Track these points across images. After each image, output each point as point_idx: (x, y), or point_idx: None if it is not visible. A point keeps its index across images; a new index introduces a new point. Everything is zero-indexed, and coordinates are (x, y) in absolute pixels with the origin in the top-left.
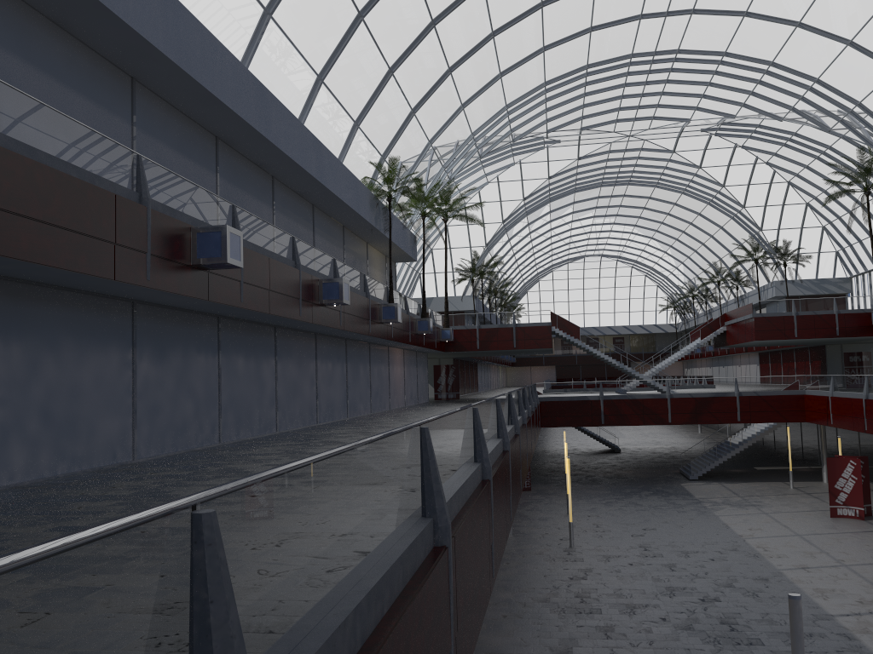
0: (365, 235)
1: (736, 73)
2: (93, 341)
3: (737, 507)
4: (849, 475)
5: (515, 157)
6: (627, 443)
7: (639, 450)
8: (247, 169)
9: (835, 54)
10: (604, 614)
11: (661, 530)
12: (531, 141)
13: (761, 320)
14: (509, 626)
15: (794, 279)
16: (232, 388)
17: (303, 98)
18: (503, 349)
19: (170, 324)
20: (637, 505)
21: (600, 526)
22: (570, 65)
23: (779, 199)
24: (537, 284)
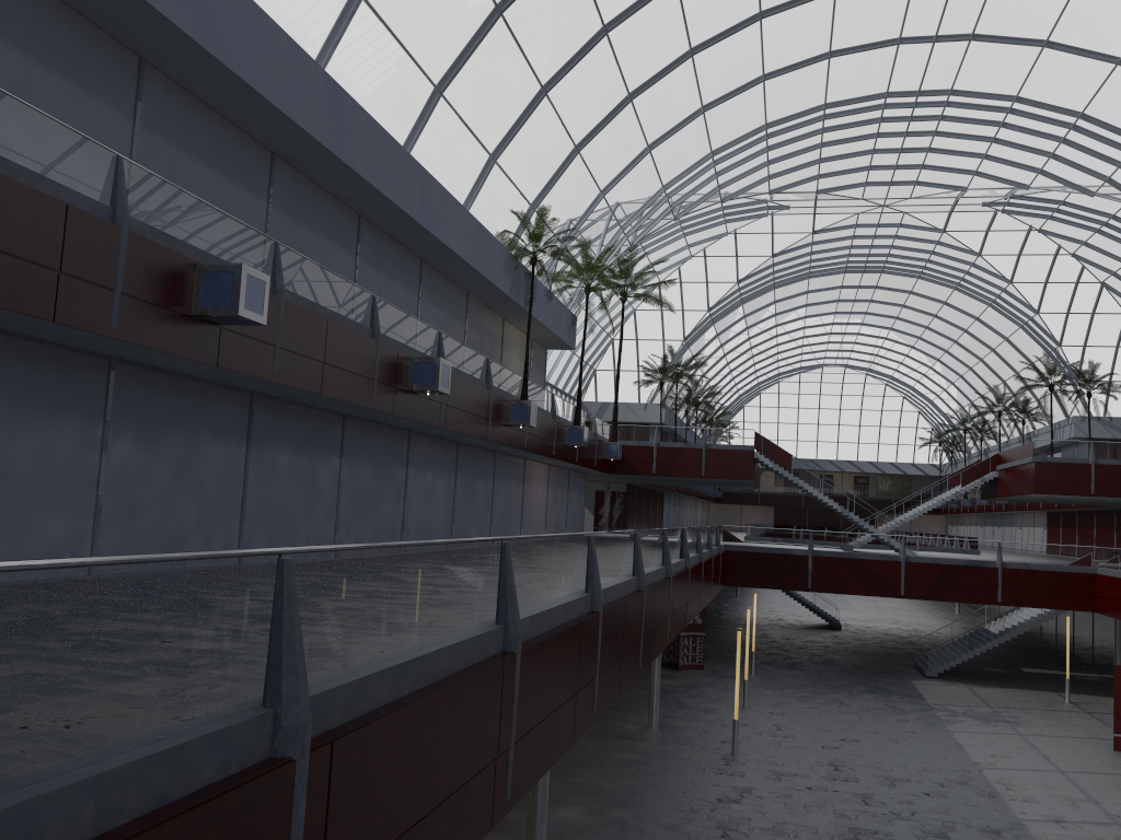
0: (499, 308)
1: (1031, 127)
2: (38, 407)
3: (982, 721)
4: None
5: (728, 224)
6: (854, 618)
7: (868, 628)
8: (319, 201)
9: None
10: None
11: (865, 744)
12: (750, 205)
13: (1045, 466)
14: None
15: (1103, 416)
16: (265, 492)
17: (412, 114)
18: (687, 477)
19: (170, 395)
20: (842, 704)
21: (783, 729)
22: (801, 102)
23: (1088, 305)
24: (757, 398)
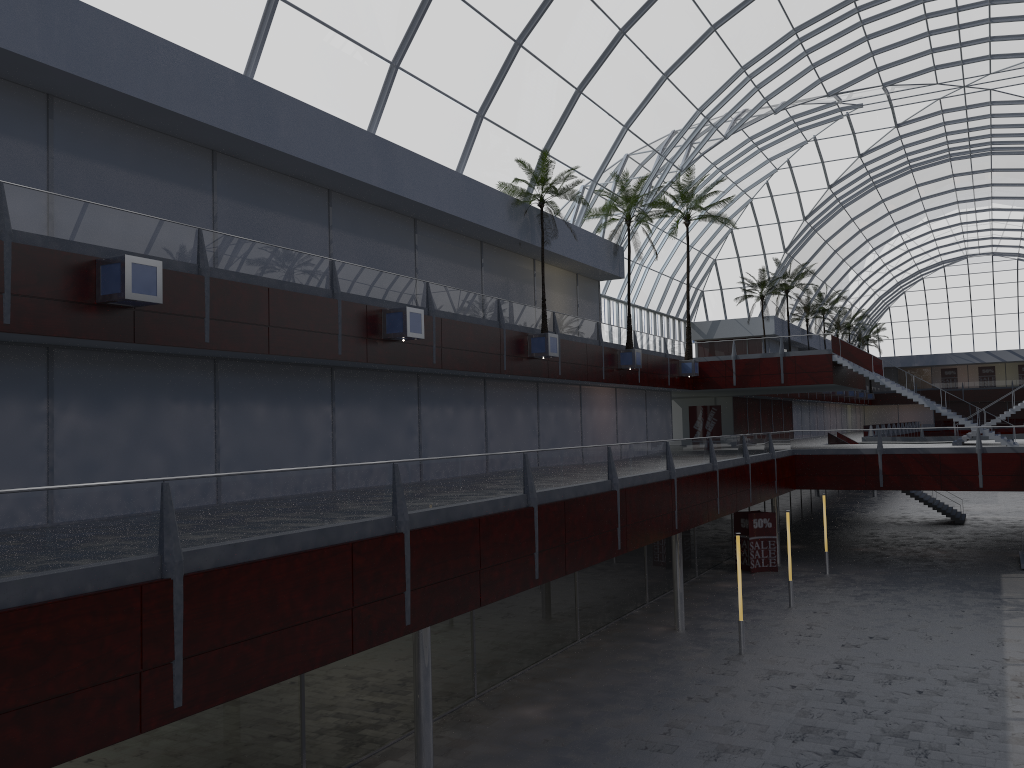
0: (521, 250)
1: None
2: None
3: None
4: None
5: (804, 132)
6: (989, 511)
7: (996, 521)
8: (277, 184)
9: None
10: (673, 755)
11: (892, 641)
12: (819, 110)
13: None
14: (536, 755)
15: None
16: (243, 441)
17: (370, 91)
18: (767, 386)
19: (120, 369)
20: (900, 601)
21: (813, 628)
22: None
23: None
24: (902, 297)
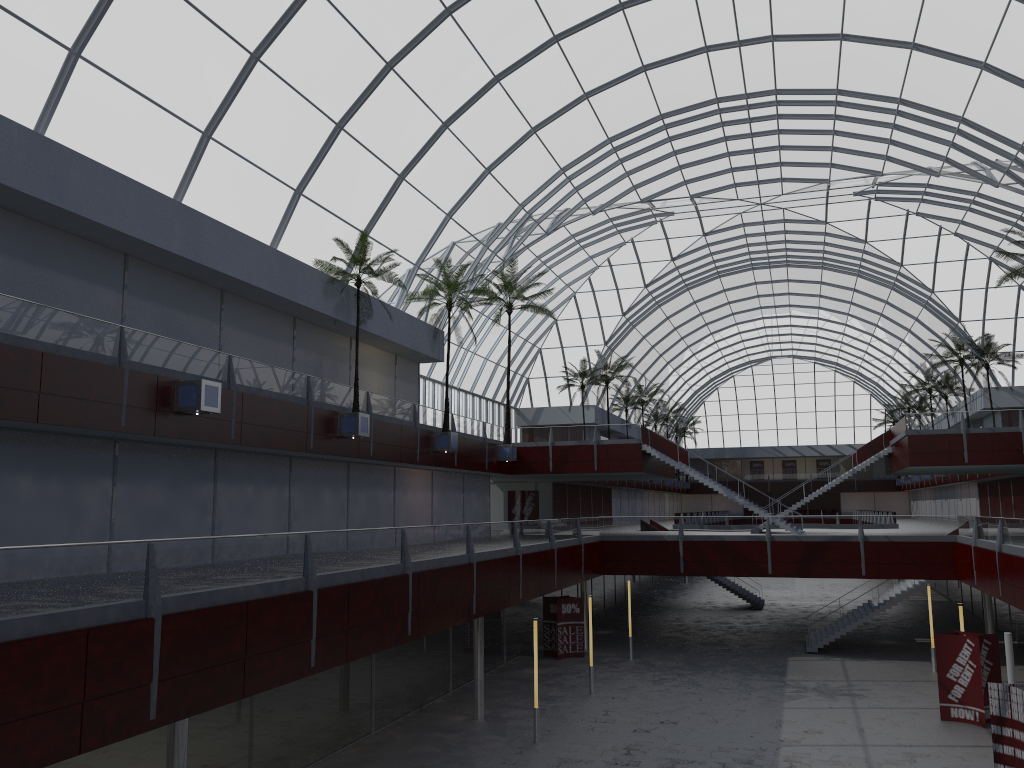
0: (336, 328)
1: (861, 116)
2: None
3: (826, 696)
4: (966, 661)
5: (623, 234)
6: (786, 596)
7: (791, 606)
8: (65, 245)
9: (971, 82)
10: None
11: (681, 725)
12: (635, 214)
13: (918, 439)
14: None
15: (1011, 386)
16: (1, 517)
17: (179, 159)
18: (581, 472)
19: None
20: (695, 685)
21: (609, 714)
22: (635, 115)
23: (980, 281)
24: (716, 393)
